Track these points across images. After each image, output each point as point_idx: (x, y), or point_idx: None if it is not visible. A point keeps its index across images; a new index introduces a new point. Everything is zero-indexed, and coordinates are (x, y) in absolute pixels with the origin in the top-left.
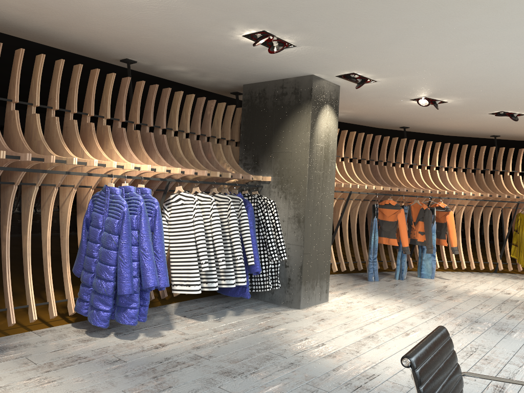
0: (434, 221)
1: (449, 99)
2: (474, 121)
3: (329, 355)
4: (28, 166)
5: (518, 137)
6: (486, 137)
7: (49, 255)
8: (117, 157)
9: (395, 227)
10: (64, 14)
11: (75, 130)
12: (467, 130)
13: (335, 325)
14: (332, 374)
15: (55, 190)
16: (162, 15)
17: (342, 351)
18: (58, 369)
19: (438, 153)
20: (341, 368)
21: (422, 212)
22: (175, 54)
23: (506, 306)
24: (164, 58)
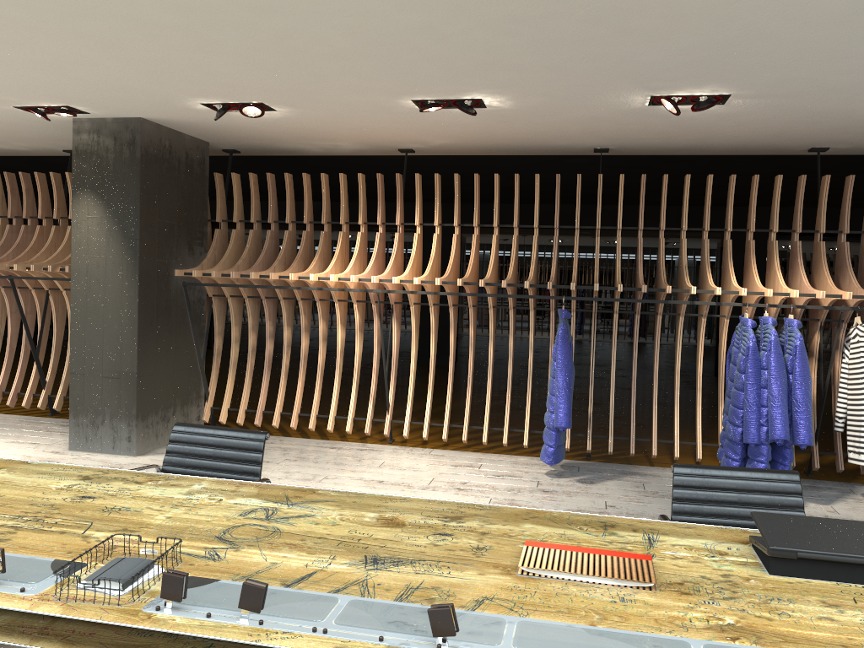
0: None
1: None
2: None
3: None
4: (661, 296)
5: None
6: None
7: (700, 392)
8: (777, 280)
9: None
10: (692, 133)
11: (727, 251)
12: None
13: None
14: None
15: (702, 320)
16: (778, 111)
17: None
18: (655, 497)
19: None
20: None
21: None
22: (861, 133)
23: None
24: (856, 138)
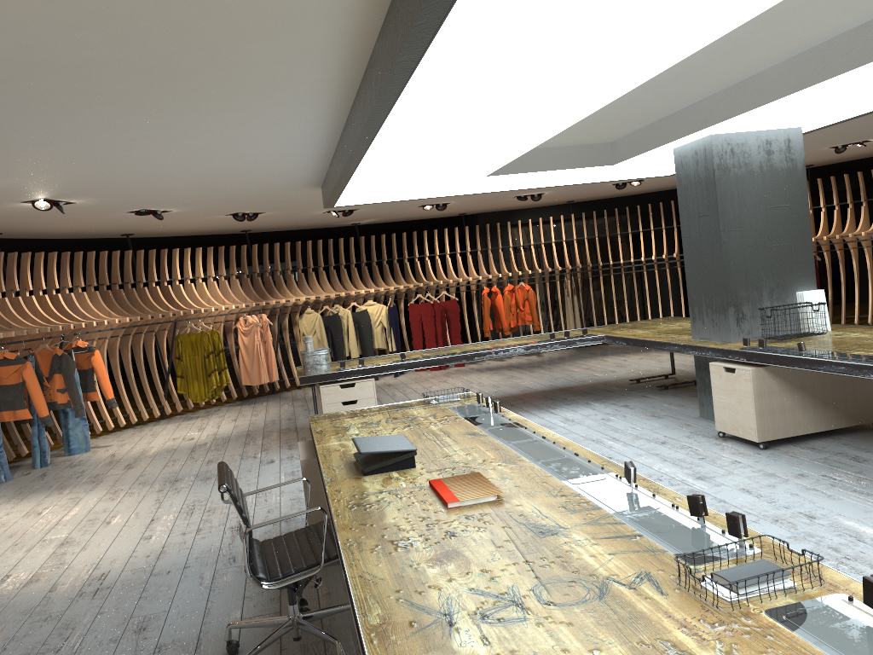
0: (75, 369)
1: (79, 200)
2: (105, 221)
3: (30, 582)
4: None
5: (156, 234)
6: (115, 237)
7: None
8: None
9: (23, 391)
10: None
11: None
12: (91, 230)
13: (2, 551)
14: (54, 595)
15: None
16: None
17: (43, 570)
18: None
19: (31, 260)
20: (59, 585)
21: (58, 359)
22: None
23: (198, 453)
24: None
